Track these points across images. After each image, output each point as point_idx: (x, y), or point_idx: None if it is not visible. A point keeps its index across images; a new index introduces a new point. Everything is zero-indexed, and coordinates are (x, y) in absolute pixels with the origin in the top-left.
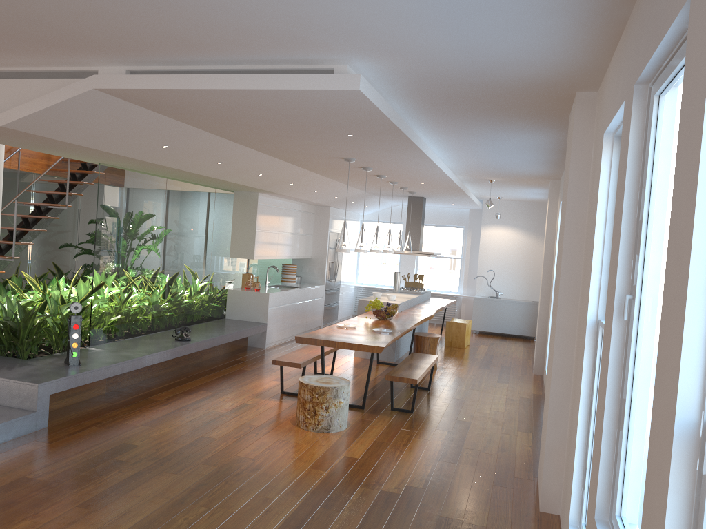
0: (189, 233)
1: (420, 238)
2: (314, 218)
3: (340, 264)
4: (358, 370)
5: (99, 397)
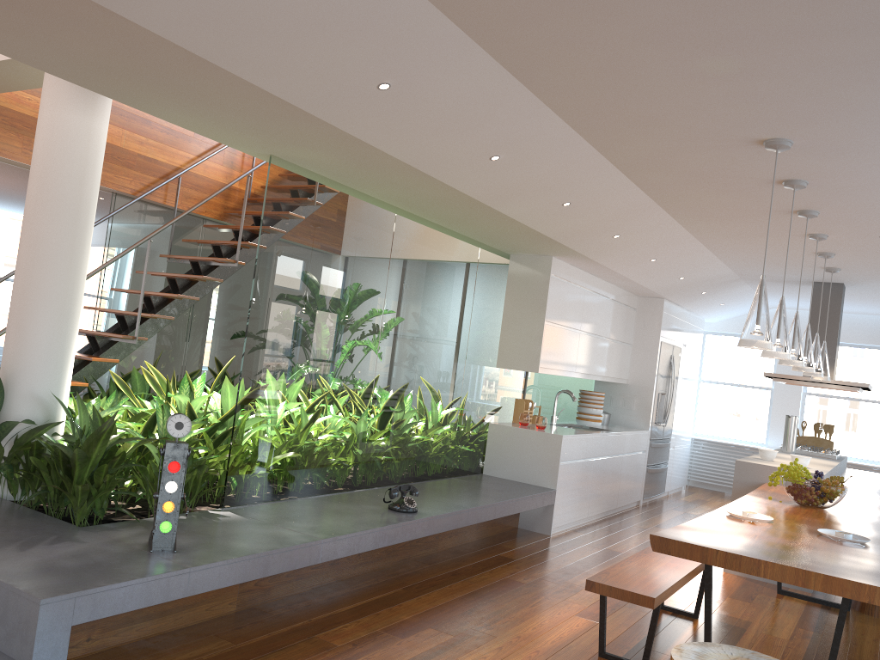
0: (430, 316)
1: (835, 357)
2: (636, 318)
3: (674, 399)
4: (747, 606)
5: (217, 623)
